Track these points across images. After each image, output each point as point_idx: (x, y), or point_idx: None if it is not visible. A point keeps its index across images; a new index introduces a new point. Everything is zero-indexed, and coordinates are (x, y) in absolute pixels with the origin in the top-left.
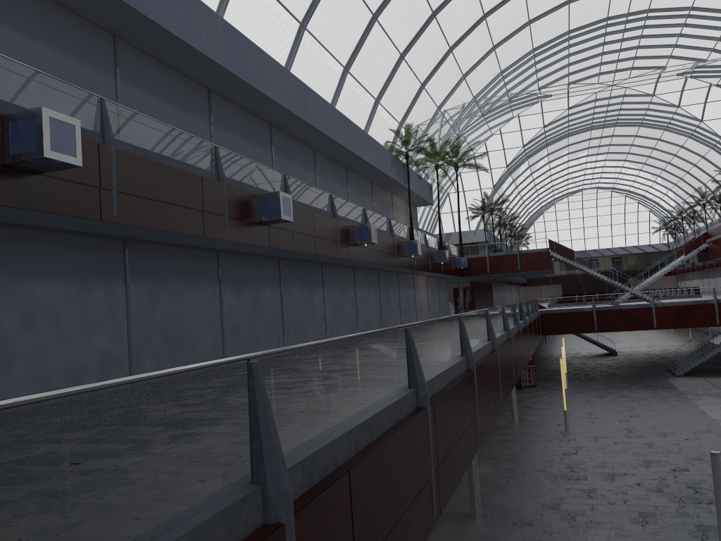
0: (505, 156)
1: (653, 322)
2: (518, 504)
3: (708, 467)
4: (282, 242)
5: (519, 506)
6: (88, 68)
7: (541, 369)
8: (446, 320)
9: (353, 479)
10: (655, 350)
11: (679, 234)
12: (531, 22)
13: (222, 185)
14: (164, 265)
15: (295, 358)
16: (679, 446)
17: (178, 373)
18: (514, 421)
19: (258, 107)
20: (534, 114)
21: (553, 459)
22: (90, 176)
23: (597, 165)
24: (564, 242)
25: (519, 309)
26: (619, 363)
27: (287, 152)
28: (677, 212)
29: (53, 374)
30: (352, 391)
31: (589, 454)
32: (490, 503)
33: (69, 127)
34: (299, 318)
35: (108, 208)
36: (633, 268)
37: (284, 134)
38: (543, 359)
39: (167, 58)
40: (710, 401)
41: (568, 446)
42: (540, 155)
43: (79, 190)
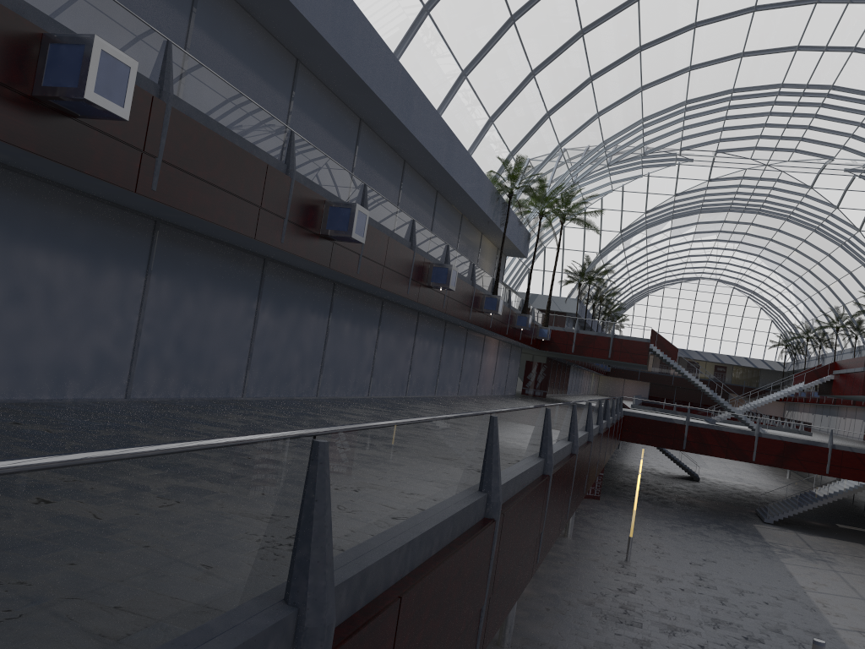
0: (622, 219)
1: (752, 454)
2: (556, 641)
3: (787, 643)
4: (345, 265)
5: (557, 643)
6: (159, 0)
7: (607, 479)
8: (533, 410)
9: (403, 608)
10: (743, 485)
11: (800, 355)
12: (692, 69)
13: (289, 181)
14: (198, 262)
15: (367, 441)
16: (756, 610)
17: (228, 446)
18: (566, 536)
19: (351, 95)
20: (667, 178)
21: (605, 593)
22: (134, 134)
23: (724, 253)
24: (664, 335)
25: (604, 406)
26: (700, 492)
27: (373, 157)
28: (804, 329)
29: (33, 367)
30: (420, 489)
31: (649, 596)
32: (523, 631)
33: (123, 68)
34: (343, 359)
35: (147, 178)
36: (737, 383)
37: (374, 134)
38: (612, 467)
39: (257, 10)
40: (800, 562)
41: (626, 581)
42: (662, 227)
43: (116, 149)
